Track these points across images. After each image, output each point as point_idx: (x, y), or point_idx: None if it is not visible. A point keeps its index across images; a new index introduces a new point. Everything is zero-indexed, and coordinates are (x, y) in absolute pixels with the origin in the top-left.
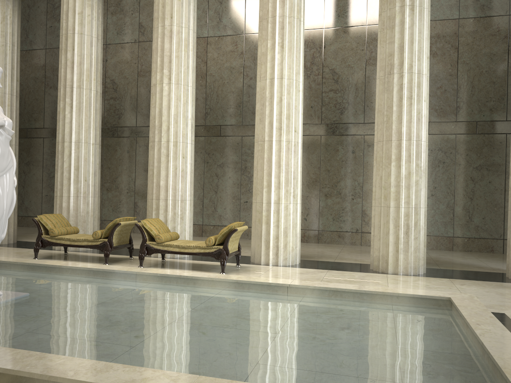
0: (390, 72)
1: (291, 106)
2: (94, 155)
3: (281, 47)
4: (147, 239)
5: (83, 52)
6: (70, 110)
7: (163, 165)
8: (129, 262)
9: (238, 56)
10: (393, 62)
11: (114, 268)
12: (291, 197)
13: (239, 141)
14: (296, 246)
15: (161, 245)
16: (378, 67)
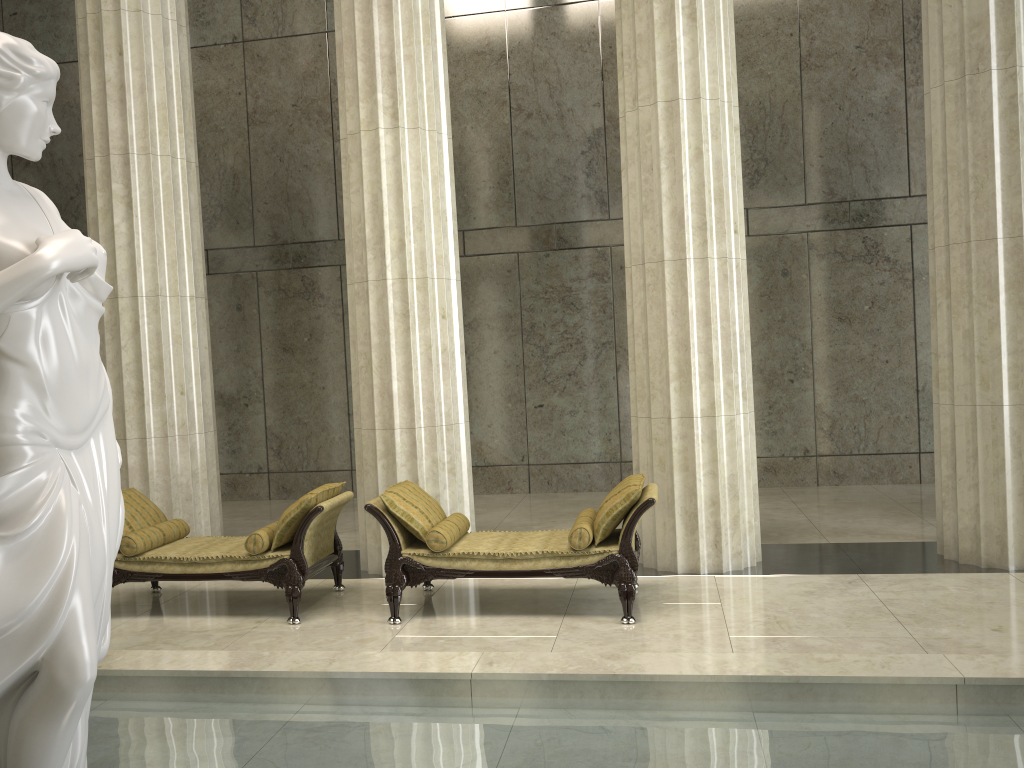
0: (979, 67)
1: (723, 170)
2: (196, 326)
3: (690, 19)
4: (403, 544)
5: (147, 60)
6: (125, 213)
7: (395, 341)
8: (346, 604)
9: (494, 64)
10: (988, 41)
11: (393, 665)
12: (737, 399)
13: (513, 266)
14: (754, 517)
15: (446, 556)
16: (934, 57)
